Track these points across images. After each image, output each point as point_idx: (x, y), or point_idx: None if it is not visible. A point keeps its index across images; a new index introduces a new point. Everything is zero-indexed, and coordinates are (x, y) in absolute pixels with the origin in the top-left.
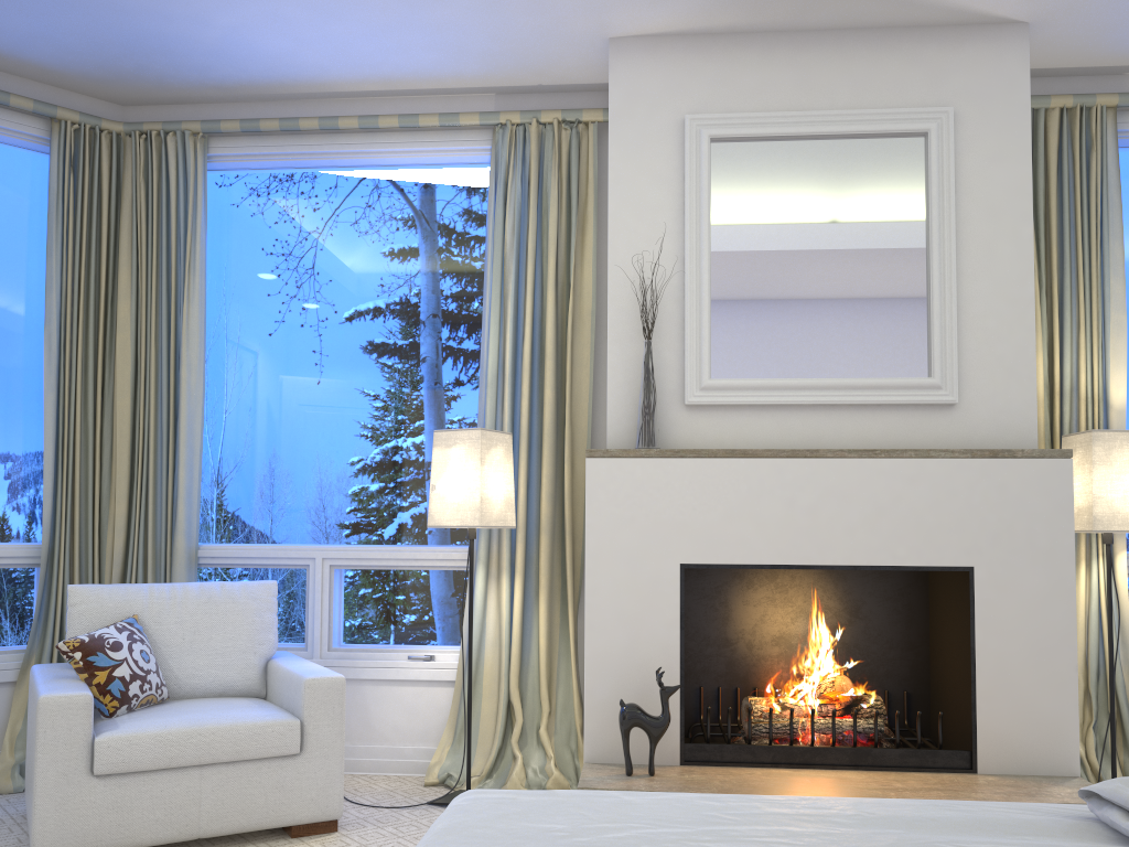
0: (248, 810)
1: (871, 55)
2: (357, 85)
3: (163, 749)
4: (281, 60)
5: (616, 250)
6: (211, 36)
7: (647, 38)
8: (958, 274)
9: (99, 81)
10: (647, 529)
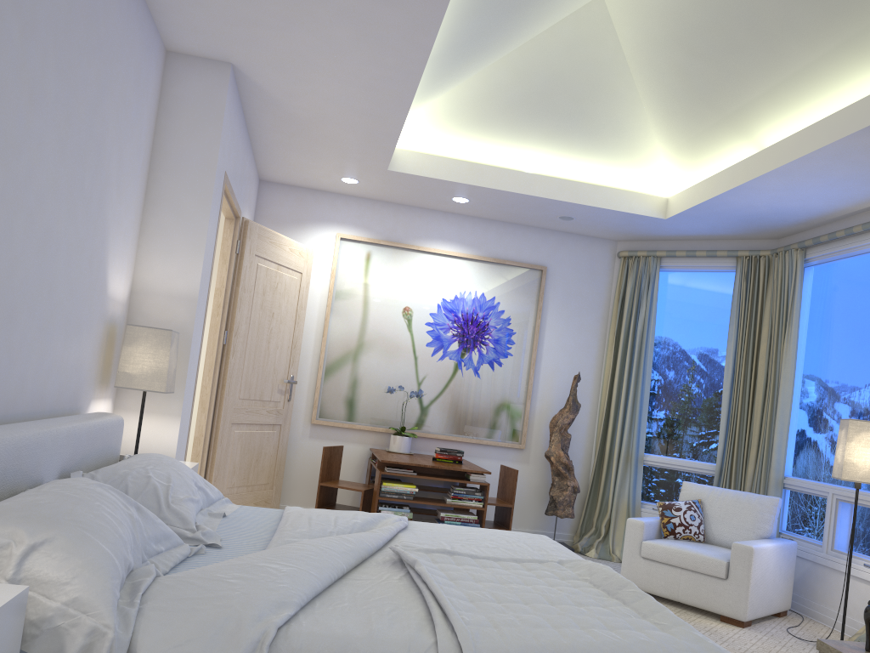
0: (698, 597)
1: None
2: (860, 206)
3: (665, 554)
4: (806, 208)
5: None
6: (764, 210)
7: None
8: None
9: (754, 233)
10: None
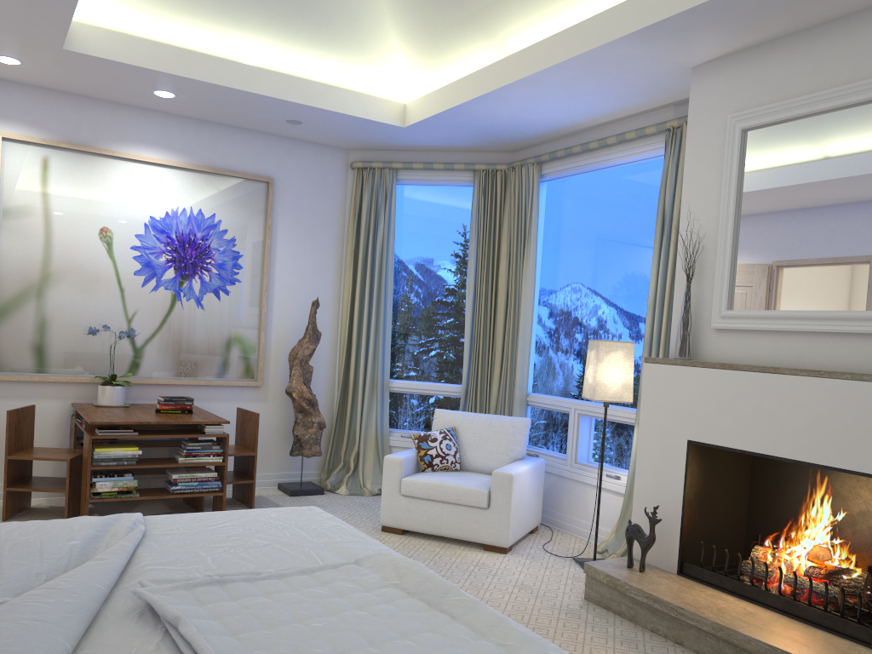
0: (462, 529)
1: (871, 31)
2: (596, 121)
3: (426, 490)
4: (546, 121)
5: (684, 219)
6: (506, 121)
7: (713, 61)
8: None
9: (491, 146)
10: (671, 414)
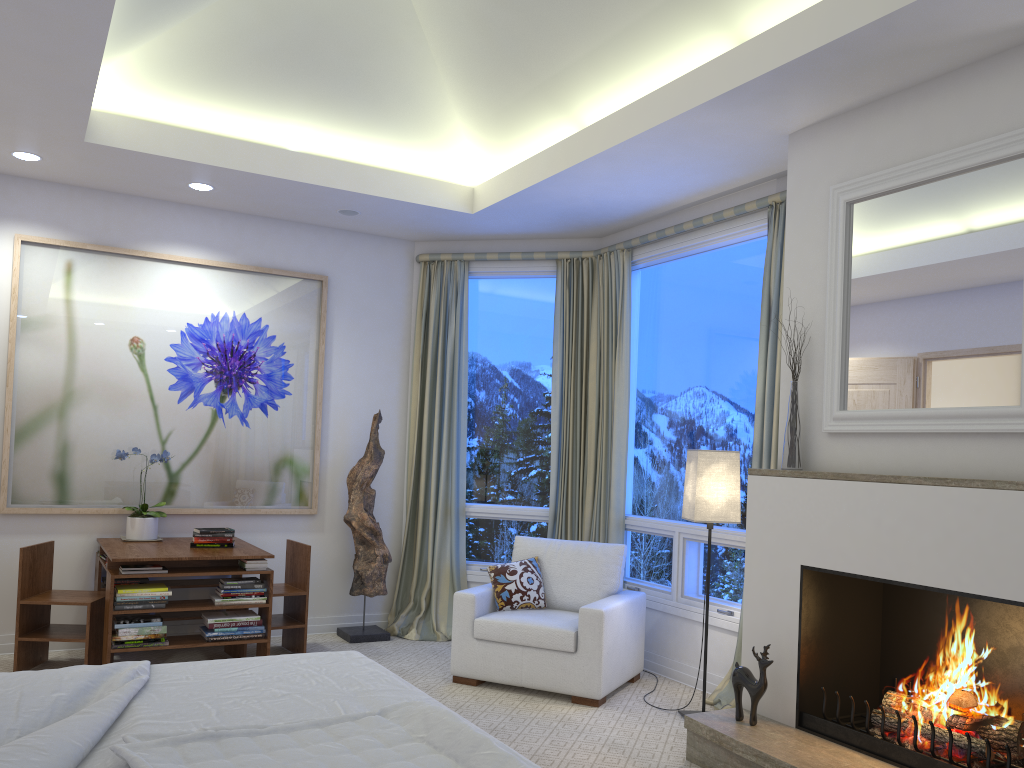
0: (545, 678)
1: (984, 86)
2: (690, 199)
3: (503, 631)
4: (633, 201)
5: (787, 307)
6: (587, 203)
7: (812, 126)
8: None
9: (574, 231)
10: (781, 534)
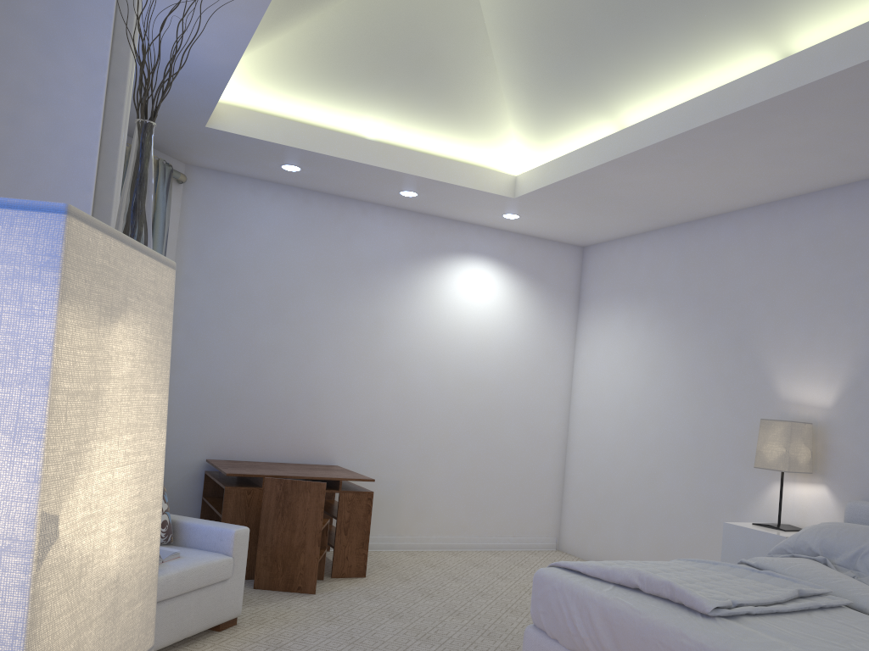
0: None
1: None
2: None
3: None
4: None
5: None
6: None
7: None
8: None
9: None
10: None
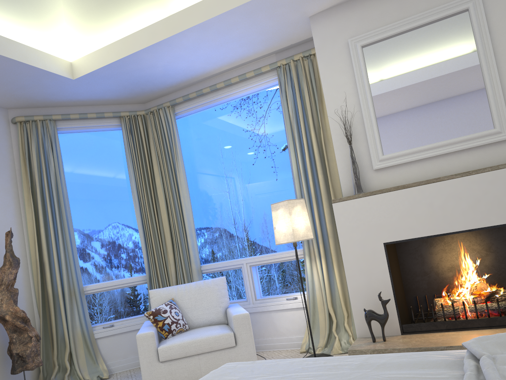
0: None
1: None
2: (220, 69)
3: (182, 349)
4: (187, 70)
5: (330, 108)
6: (159, 71)
7: (325, 11)
8: (500, 73)
9: (132, 98)
10: (365, 230)
